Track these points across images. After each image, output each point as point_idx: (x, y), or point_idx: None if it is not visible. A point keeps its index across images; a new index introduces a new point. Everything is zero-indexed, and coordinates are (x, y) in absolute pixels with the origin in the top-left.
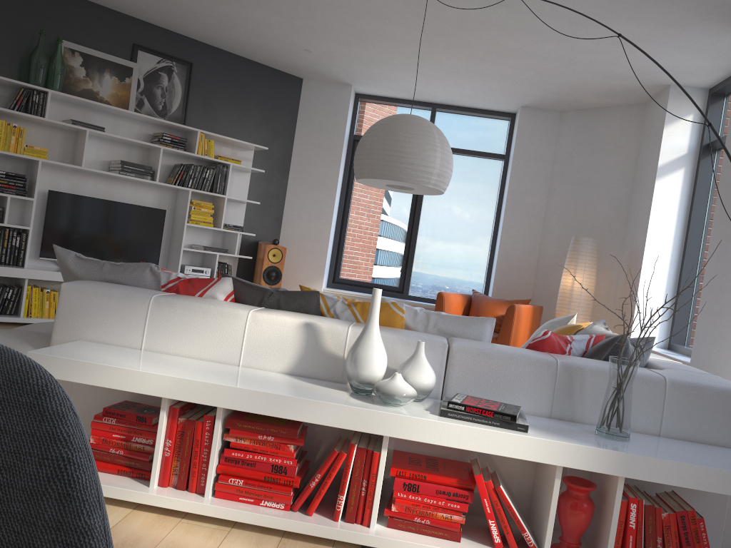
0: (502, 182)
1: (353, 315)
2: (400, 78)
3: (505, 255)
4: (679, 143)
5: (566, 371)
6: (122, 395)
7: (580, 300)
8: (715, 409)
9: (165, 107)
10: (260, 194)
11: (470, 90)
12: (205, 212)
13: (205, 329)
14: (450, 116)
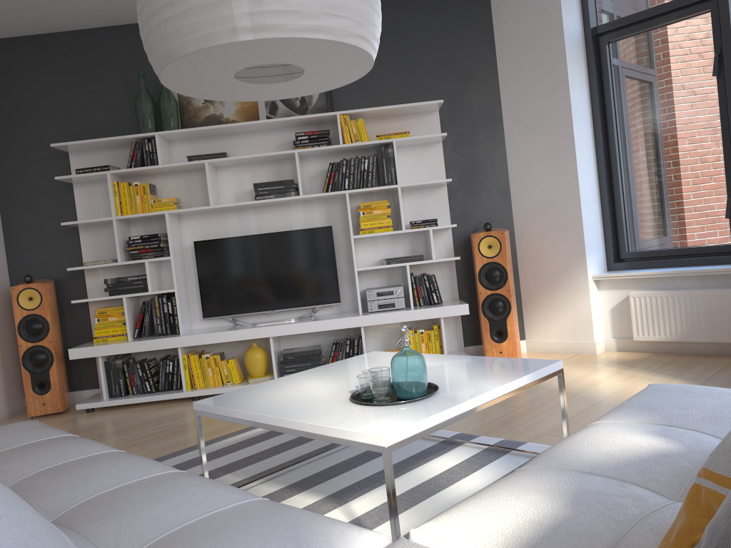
0: None
1: None
2: None
3: None
4: None
5: None
6: None
7: None
8: None
9: (303, 101)
10: (465, 166)
11: None
12: (379, 215)
13: None
14: None
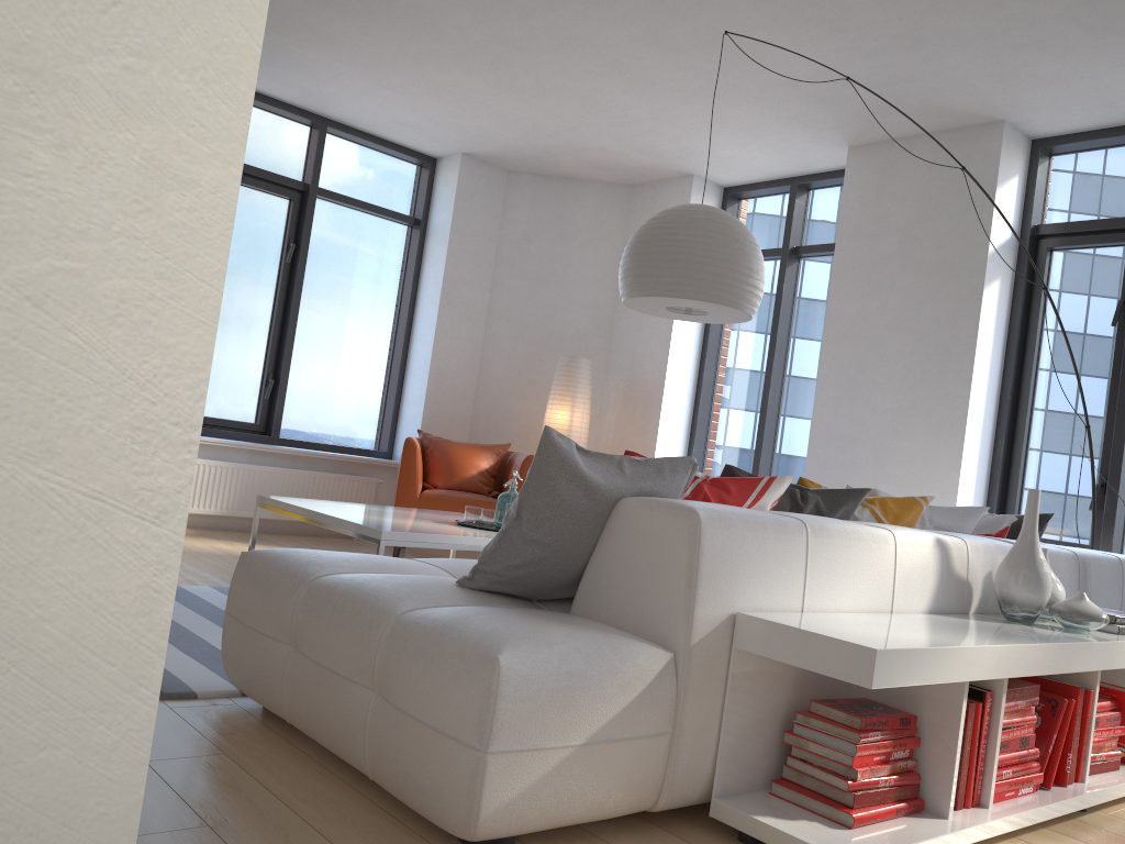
0: (418, 261)
1: (874, 516)
2: (327, 73)
3: (438, 374)
4: None
5: (1082, 562)
6: (783, 693)
7: (580, 444)
8: None
9: None
10: None
11: (422, 117)
12: None
13: (862, 564)
14: (340, 143)
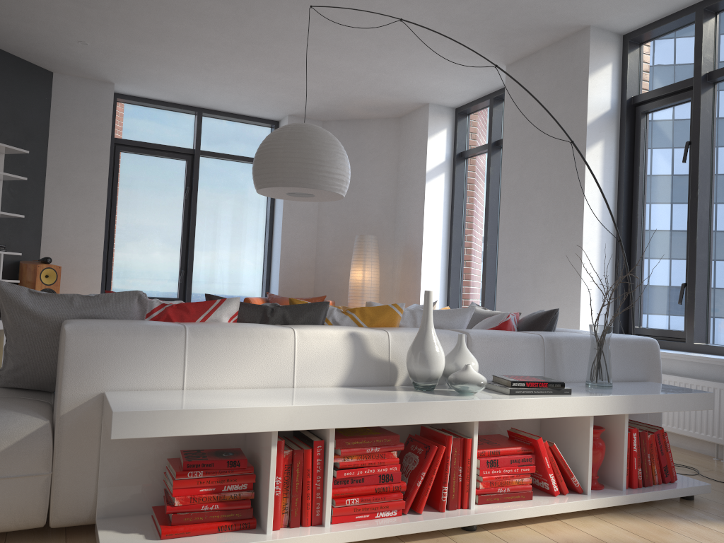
0: None
1: (354, 321)
2: (177, 81)
3: (286, 256)
4: (439, 152)
5: (549, 342)
6: (166, 446)
7: (371, 291)
8: (635, 355)
9: None
10: (14, 206)
11: (248, 97)
12: None
13: (253, 354)
14: (215, 121)
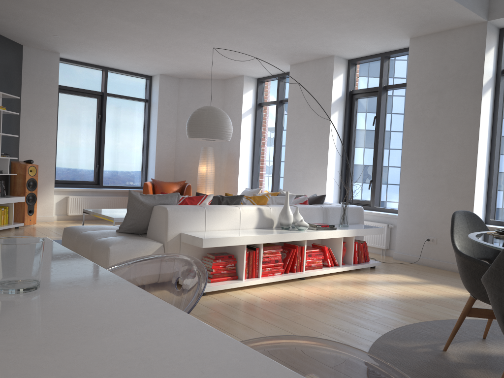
0: (148, 115)
1: (251, 202)
2: (102, 55)
3: (159, 157)
4: (248, 103)
5: (325, 209)
6: (200, 252)
7: (211, 178)
8: (355, 213)
9: None
10: (6, 128)
11: (140, 65)
12: None
13: (227, 217)
14: (114, 75)
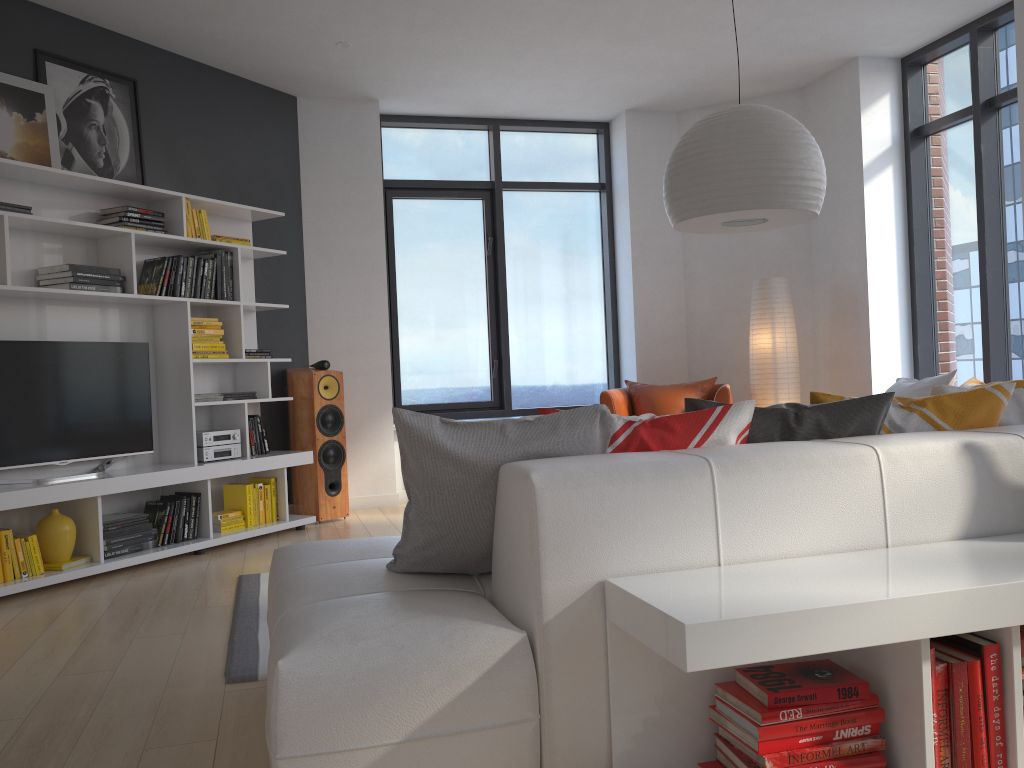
0: (610, 222)
1: (926, 420)
2: (469, 82)
3: (643, 324)
4: (881, 133)
5: None
6: None
7: (788, 364)
8: None
9: (108, 161)
10: (270, 293)
11: (569, 91)
12: (211, 336)
13: (819, 496)
14: (516, 136)
